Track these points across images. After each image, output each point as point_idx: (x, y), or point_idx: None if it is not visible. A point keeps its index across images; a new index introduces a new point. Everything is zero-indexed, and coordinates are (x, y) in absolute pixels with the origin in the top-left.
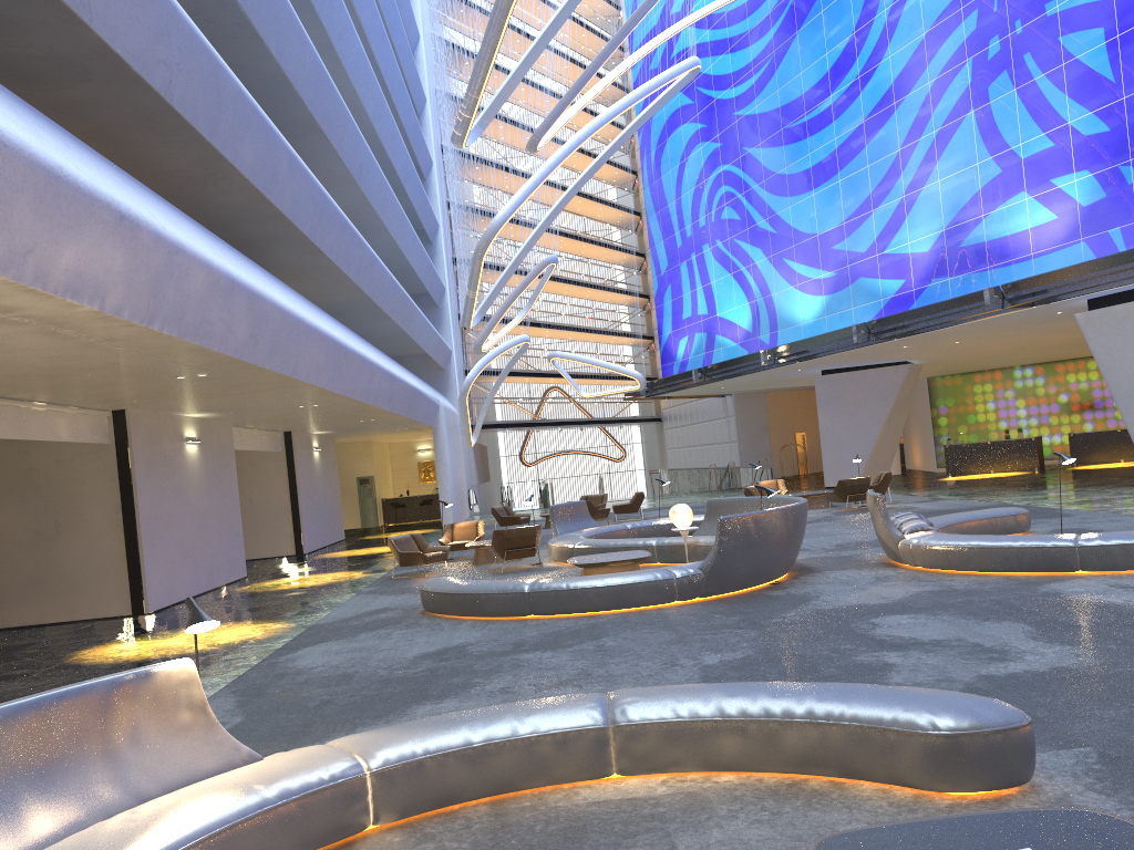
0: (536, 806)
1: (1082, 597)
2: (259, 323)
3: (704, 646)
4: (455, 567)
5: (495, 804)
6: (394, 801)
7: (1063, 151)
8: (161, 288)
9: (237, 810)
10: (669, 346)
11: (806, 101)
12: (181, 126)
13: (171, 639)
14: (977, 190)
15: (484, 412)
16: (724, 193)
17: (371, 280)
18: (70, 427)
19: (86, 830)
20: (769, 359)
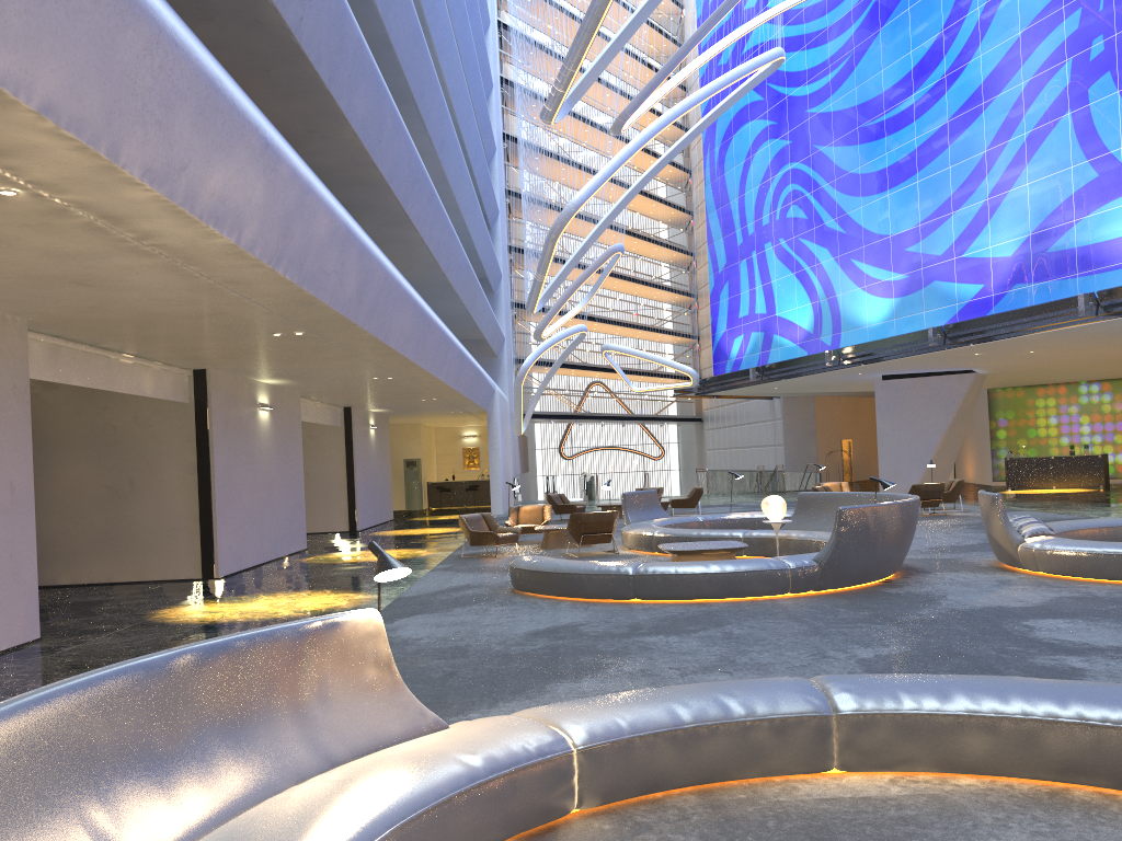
0: (754, 799)
1: None
2: (365, 281)
3: (848, 640)
4: (524, 550)
5: (703, 794)
6: (601, 784)
7: None
8: (290, 228)
9: (449, 782)
10: (722, 345)
11: (886, 99)
12: (291, 76)
13: (251, 603)
14: (1069, 195)
15: (535, 400)
16: (791, 191)
17: (448, 256)
18: (154, 383)
19: (287, 794)
20: (833, 360)
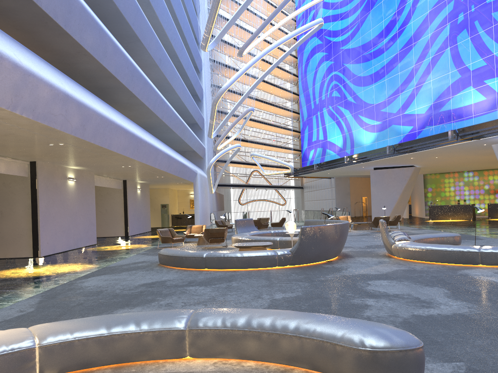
0: (137, 372)
1: (479, 277)
2: (86, 119)
3: (279, 289)
4: (188, 245)
5: (117, 368)
6: (52, 364)
7: (491, 67)
8: (19, 92)
9: None
10: (305, 154)
11: (373, 42)
12: (58, 25)
13: (39, 269)
14: (449, 85)
15: (219, 178)
16: (334, 84)
17: (162, 111)
18: (6, 167)
19: None
20: (348, 160)
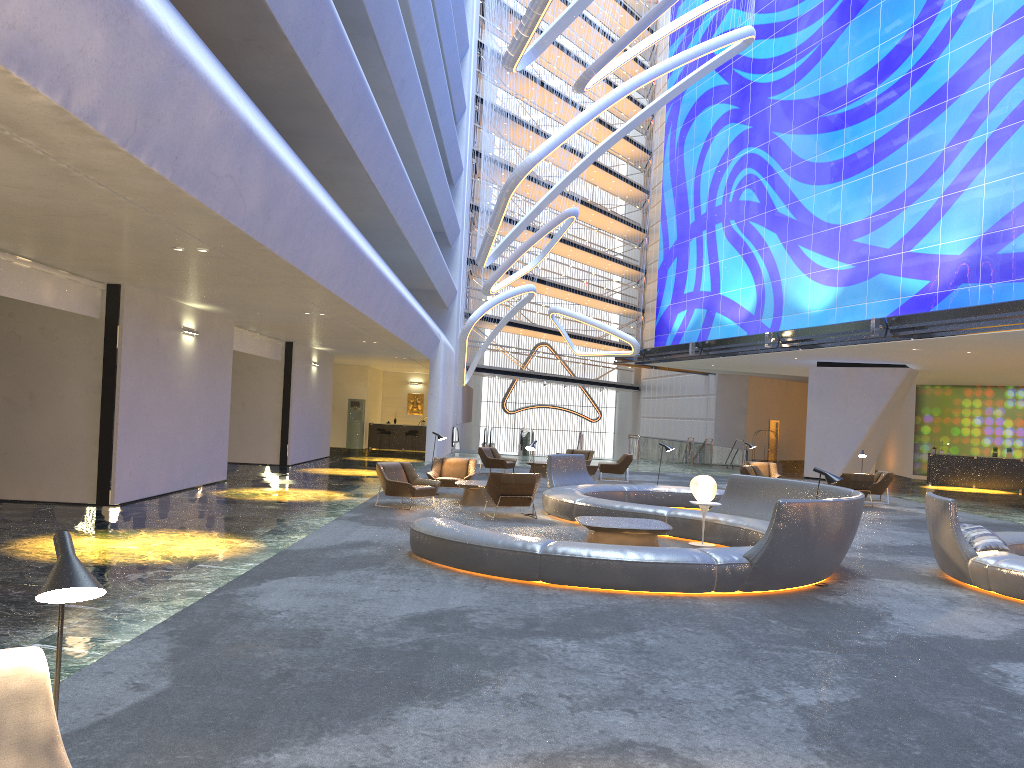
0: None
1: None
2: (275, 196)
3: (783, 671)
4: (442, 504)
5: None
6: None
7: None
8: (155, 107)
9: None
10: (666, 318)
11: (849, 91)
12: None
13: (124, 541)
14: None
15: (480, 354)
16: (747, 175)
17: (397, 197)
18: (56, 292)
19: None
20: (772, 342)
